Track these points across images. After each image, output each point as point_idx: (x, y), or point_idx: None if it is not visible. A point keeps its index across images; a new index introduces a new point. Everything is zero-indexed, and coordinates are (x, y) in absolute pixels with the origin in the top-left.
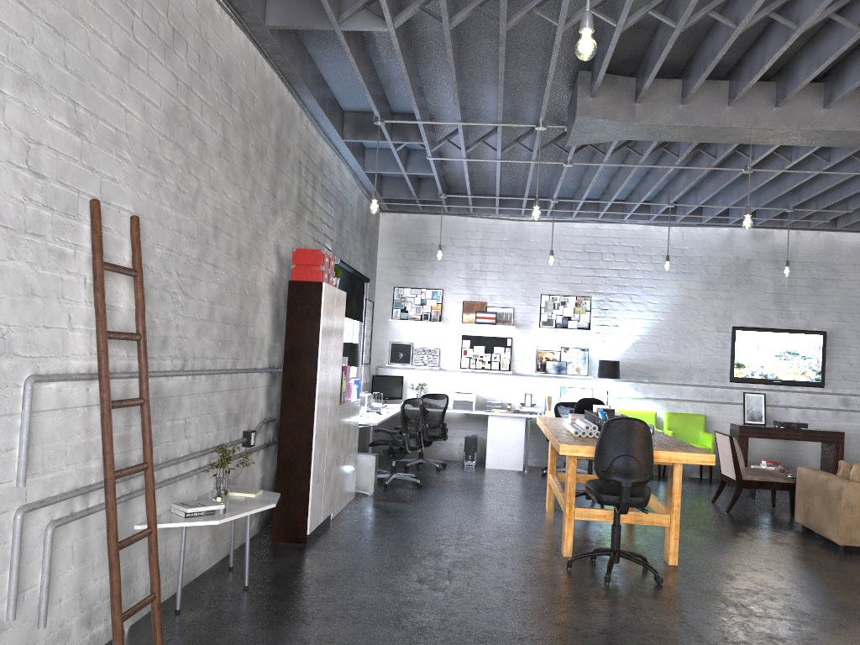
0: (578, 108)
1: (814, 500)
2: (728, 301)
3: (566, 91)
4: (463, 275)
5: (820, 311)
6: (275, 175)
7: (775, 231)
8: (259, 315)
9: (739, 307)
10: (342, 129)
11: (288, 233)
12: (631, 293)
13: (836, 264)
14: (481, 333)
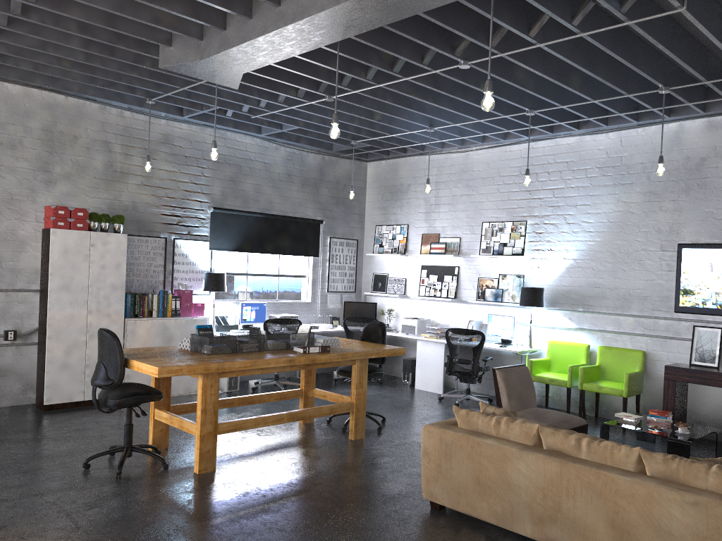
0: (160, 60)
1: None
2: (675, 212)
3: None
4: (422, 209)
5: None
6: (45, 157)
7: None
8: (28, 253)
9: (690, 220)
10: (180, 109)
11: (86, 194)
12: (566, 213)
13: None
14: (435, 263)
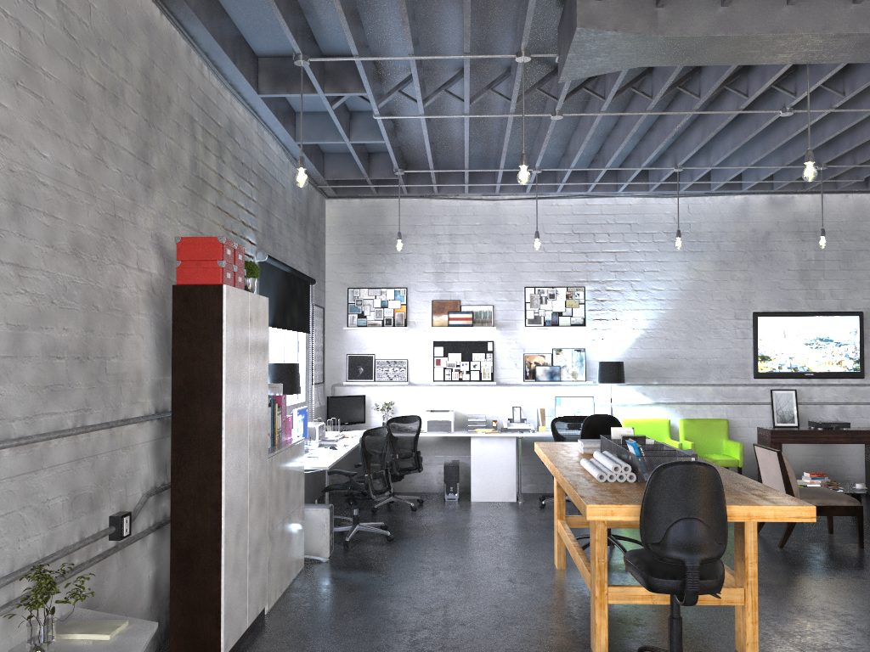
0: (578, 16)
1: None
2: (746, 282)
3: (555, 5)
4: (430, 269)
5: (854, 288)
6: (144, 131)
7: (796, 196)
8: (130, 338)
9: (759, 289)
10: (256, 81)
11: (178, 218)
12: (632, 279)
13: (869, 232)
14: (456, 338)
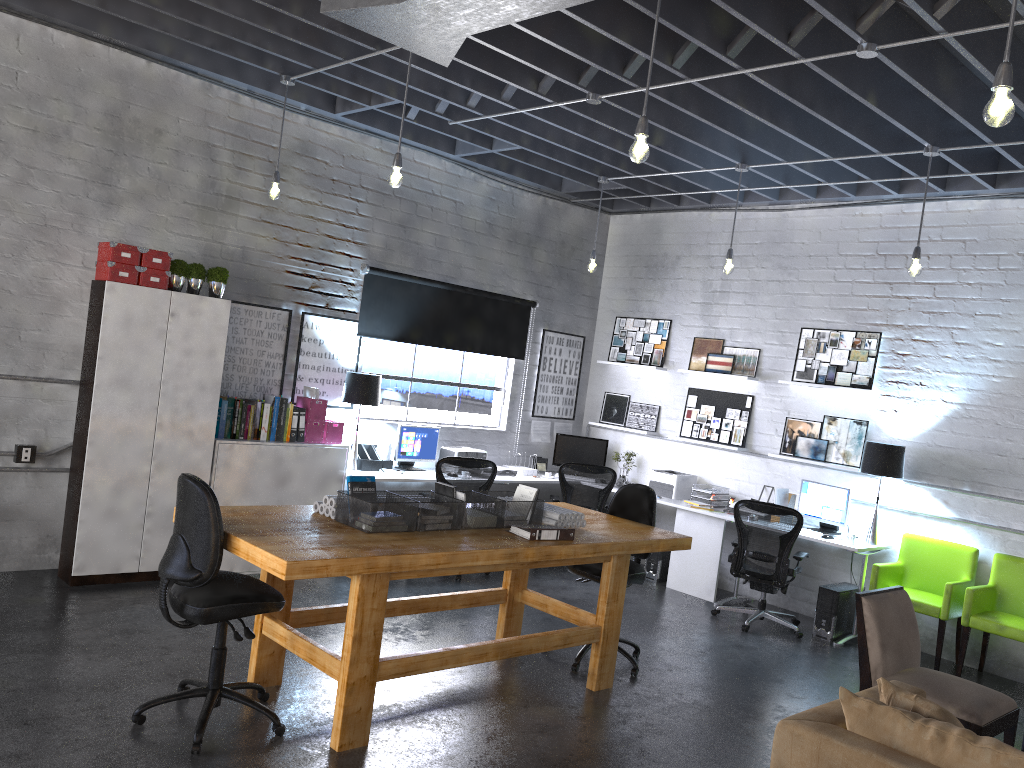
0: (323, 0)
1: None
2: None
3: None
4: (698, 298)
5: None
6: (107, 160)
7: None
8: (65, 319)
9: None
10: (331, 101)
11: (169, 229)
12: (954, 326)
13: None
14: (713, 387)
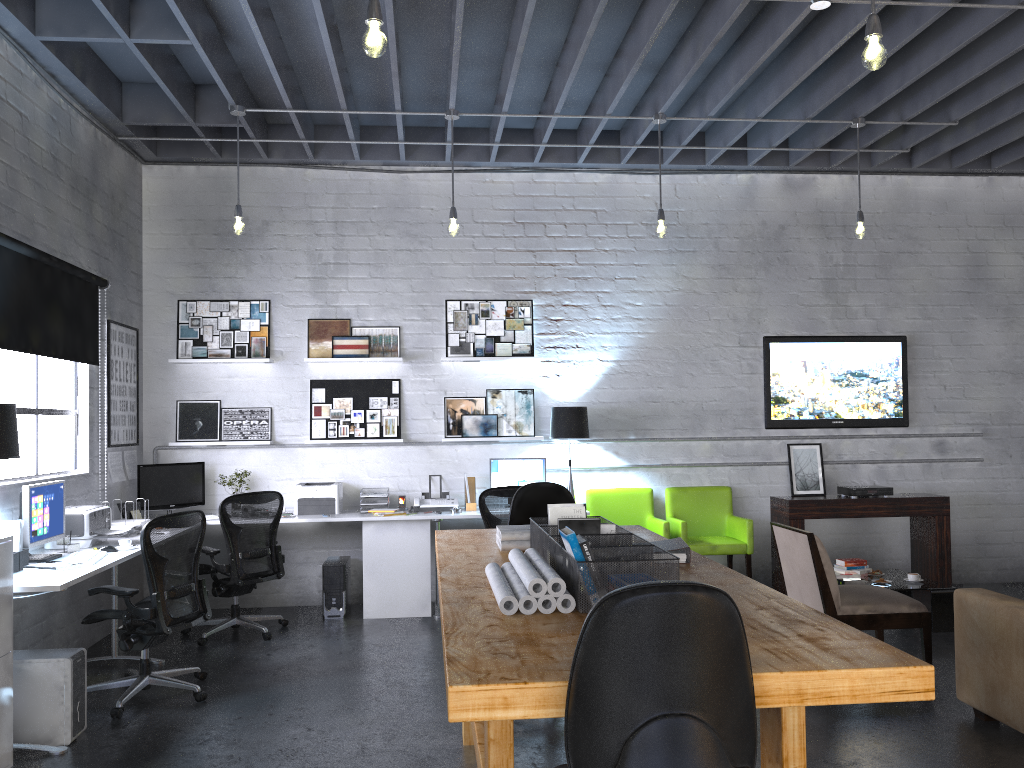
0: None
1: (1012, 666)
2: (754, 295)
3: None
4: (305, 272)
5: (895, 303)
6: None
7: (819, 177)
8: None
9: (772, 305)
10: None
11: None
12: (599, 290)
13: (914, 228)
14: (345, 375)
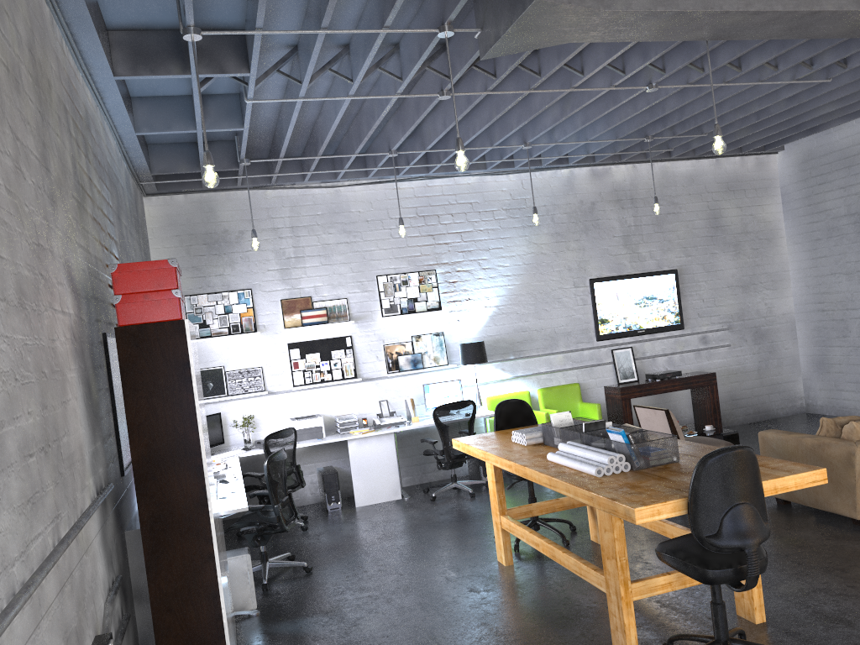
0: None
1: None
2: (580, 251)
3: None
4: (274, 266)
5: (668, 248)
6: (41, 127)
7: (613, 167)
8: (70, 405)
9: (592, 257)
10: (111, 59)
11: (75, 238)
12: (479, 258)
13: (674, 197)
14: (312, 337)
